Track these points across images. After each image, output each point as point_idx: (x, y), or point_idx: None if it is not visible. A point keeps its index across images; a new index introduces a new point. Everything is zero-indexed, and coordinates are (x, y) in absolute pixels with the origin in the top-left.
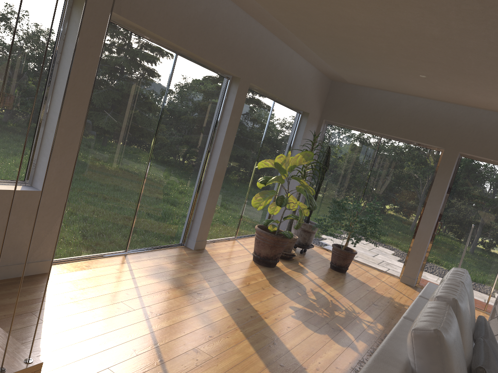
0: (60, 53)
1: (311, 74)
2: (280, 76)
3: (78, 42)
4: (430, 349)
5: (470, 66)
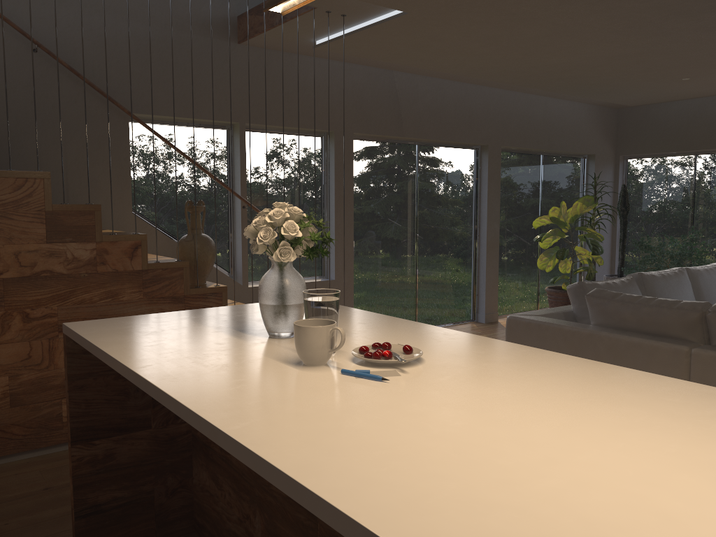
0: (325, 175)
1: (582, 111)
2: (538, 127)
3: (335, 164)
4: (577, 295)
5: (708, 60)
